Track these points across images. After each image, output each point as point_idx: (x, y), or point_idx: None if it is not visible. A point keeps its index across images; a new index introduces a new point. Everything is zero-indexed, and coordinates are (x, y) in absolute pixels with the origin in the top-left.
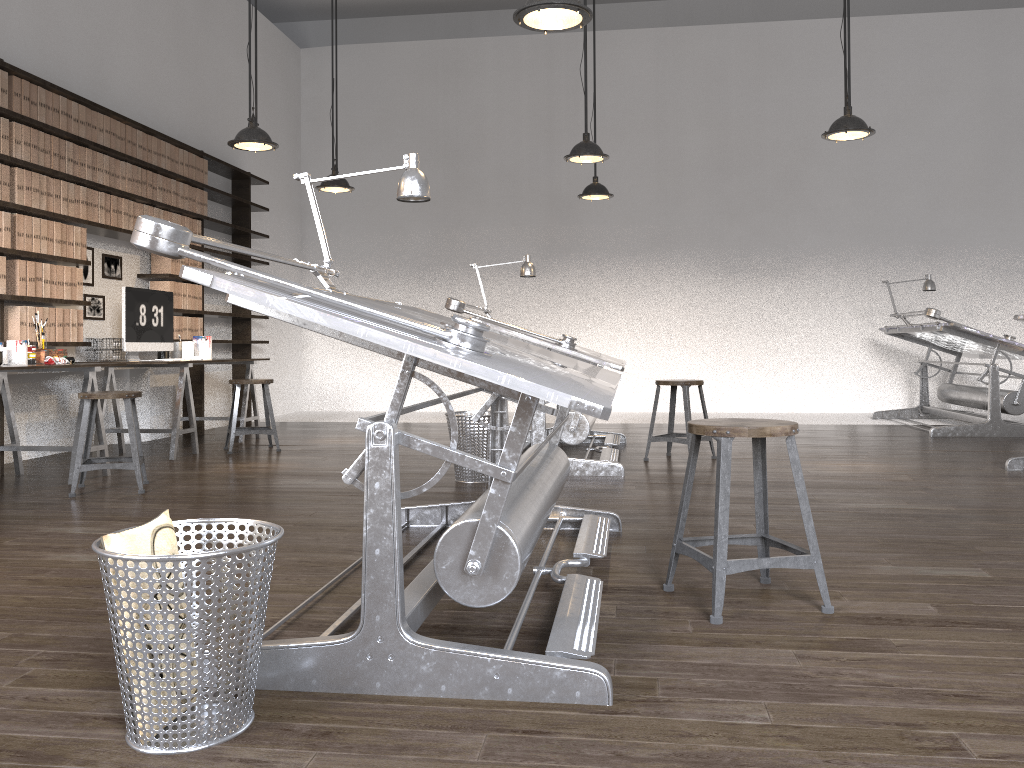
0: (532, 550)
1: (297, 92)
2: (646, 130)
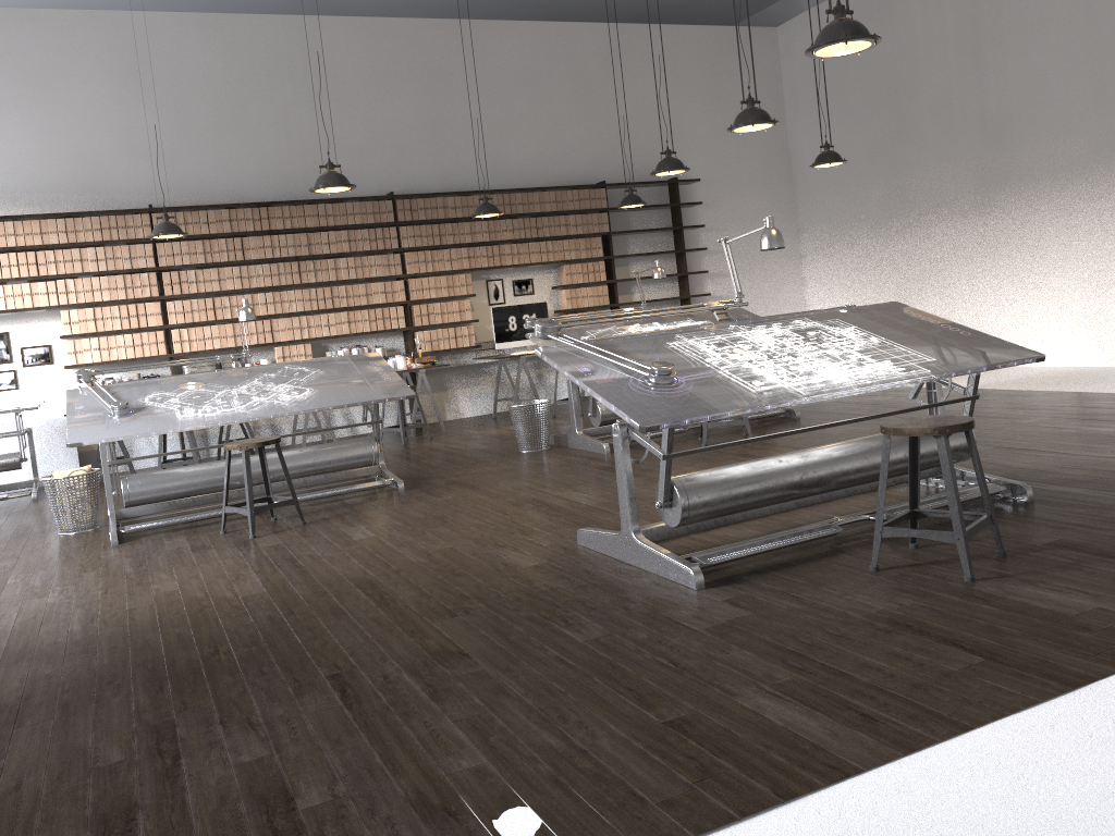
0: (169, 491)
1: (774, 71)
2: (1075, 12)
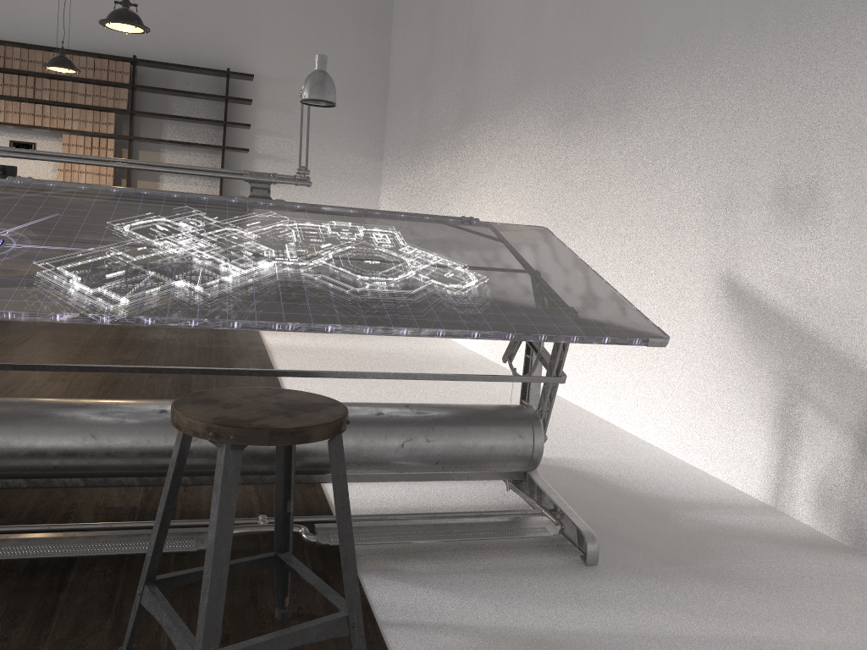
0: None
1: None
2: None
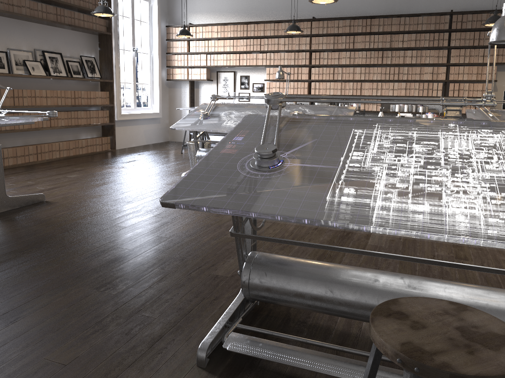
0: None
1: None
2: None
